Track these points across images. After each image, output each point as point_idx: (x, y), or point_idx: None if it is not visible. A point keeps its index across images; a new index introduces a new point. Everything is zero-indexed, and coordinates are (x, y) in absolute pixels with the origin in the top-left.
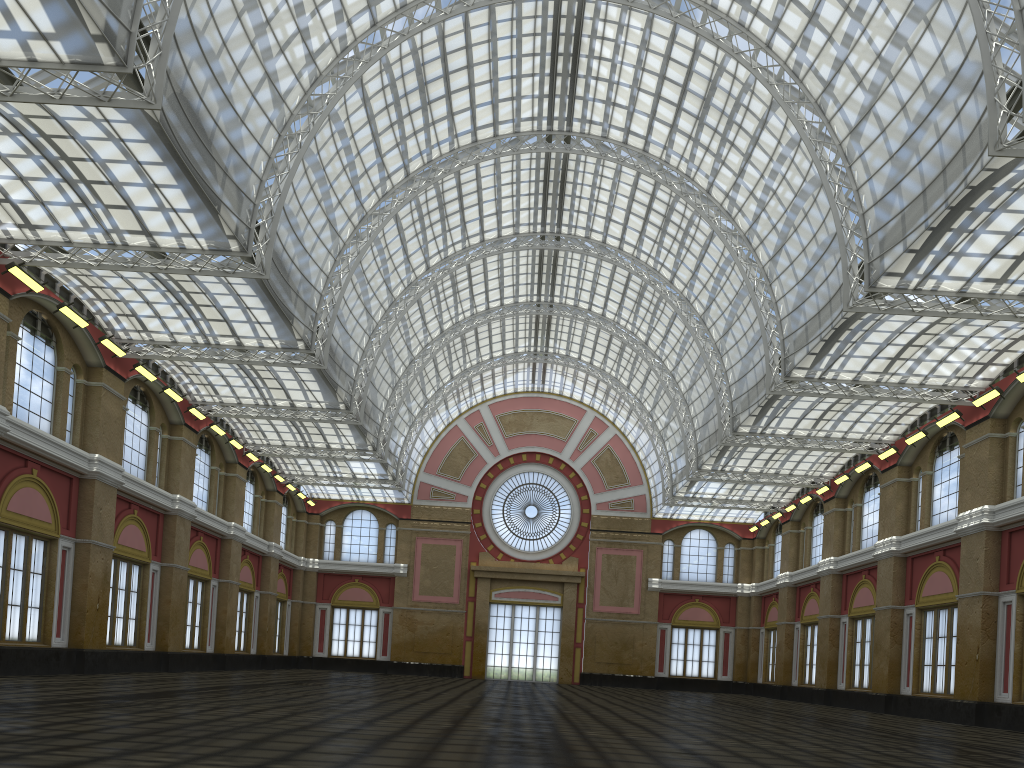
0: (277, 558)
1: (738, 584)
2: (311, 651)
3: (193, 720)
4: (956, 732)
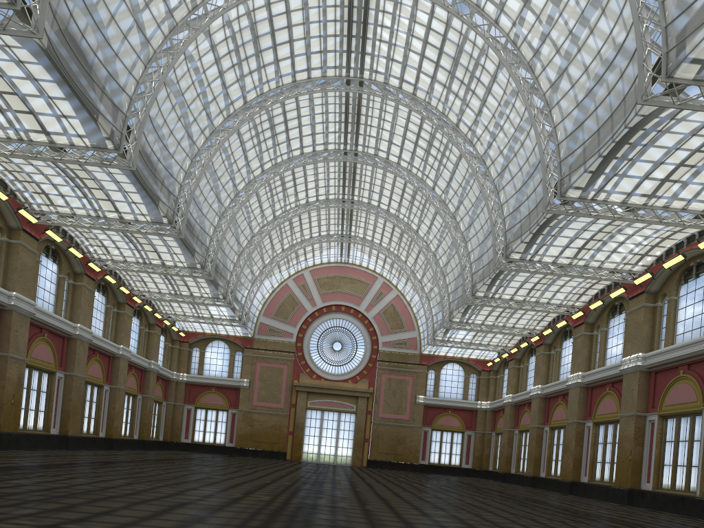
0: (155, 372)
1: (478, 402)
2: (179, 438)
3: (44, 487)
4: (611, 510)
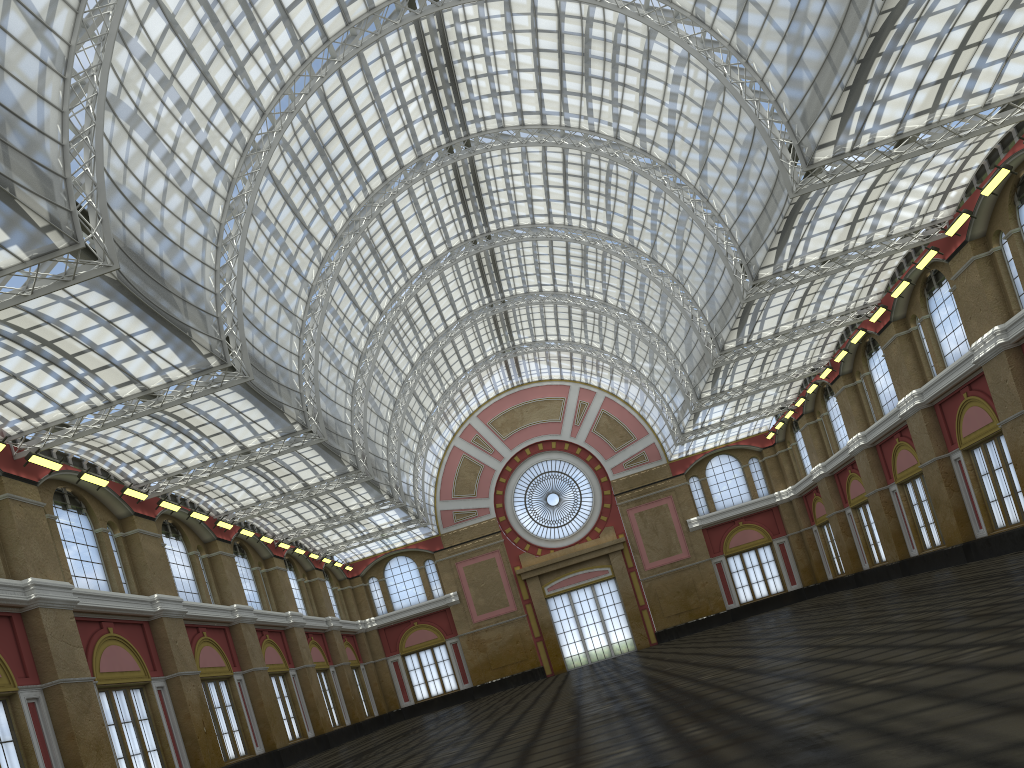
0: (338, 629)
1: (775, 493)
2: (398, 703)
3: None
4: None
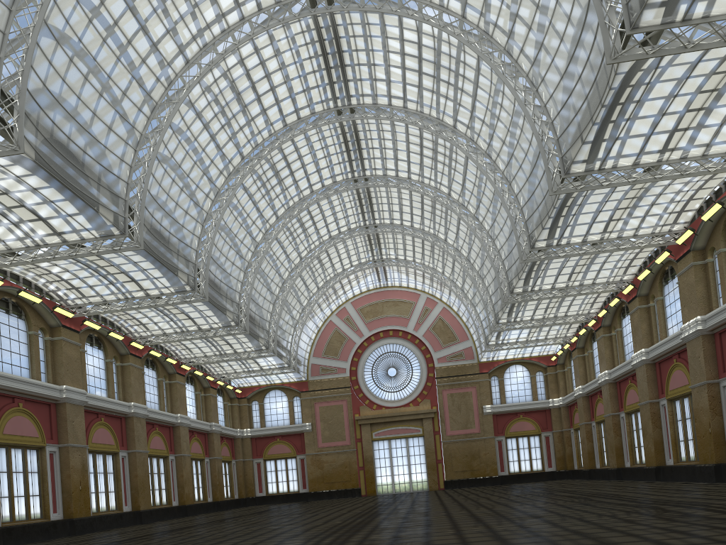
0: (218, 433)
1: (549, 400)
2: (254, 493)
3: None
4: (690, 491)
